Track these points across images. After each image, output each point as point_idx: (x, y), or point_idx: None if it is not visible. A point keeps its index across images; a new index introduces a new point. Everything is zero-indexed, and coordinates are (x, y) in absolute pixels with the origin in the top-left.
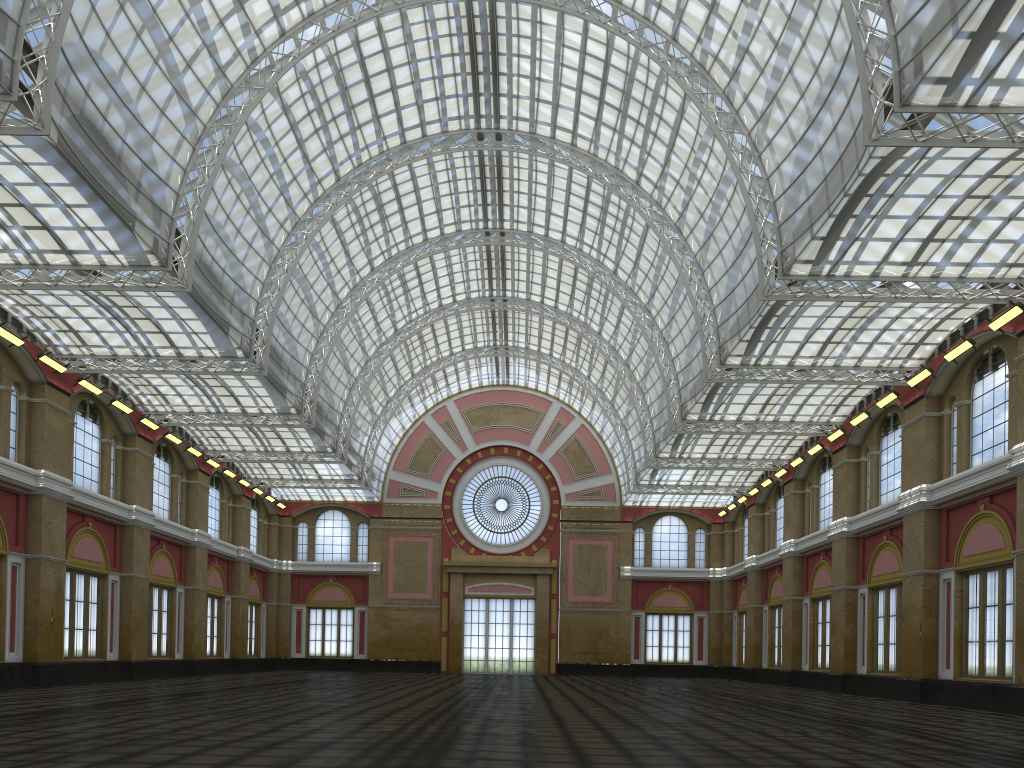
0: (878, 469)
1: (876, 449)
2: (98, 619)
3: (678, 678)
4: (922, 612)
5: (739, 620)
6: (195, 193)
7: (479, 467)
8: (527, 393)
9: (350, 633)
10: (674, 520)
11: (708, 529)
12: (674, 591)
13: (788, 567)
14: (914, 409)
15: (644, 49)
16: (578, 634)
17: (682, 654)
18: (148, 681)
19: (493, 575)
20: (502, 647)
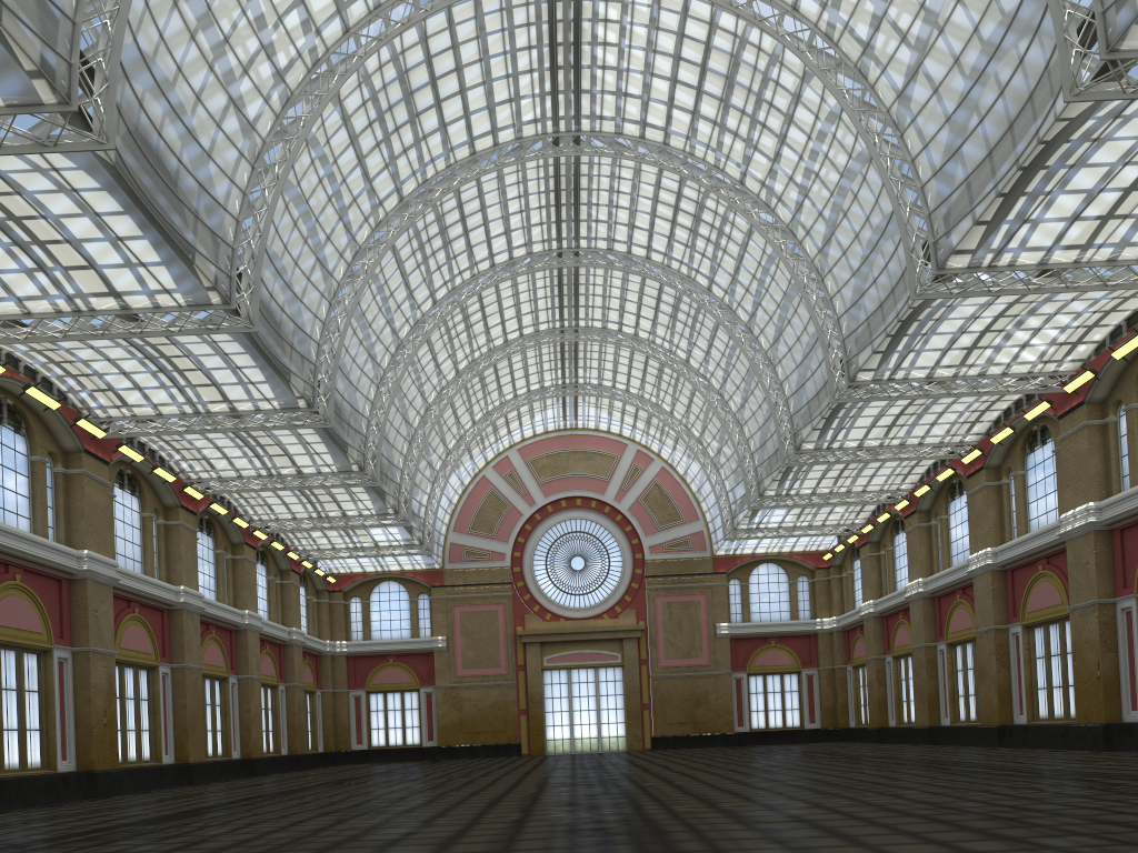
0: (1025, 491)
1: (1021, 468)
2: (150, 718)
3: (790, 745)
4: (1099, 648)
5: (855, 675)
6: (255, 219)
7: (550, 522)
8: (598, 436)
9: (416, 718)
10: (772, 568)
11: (811, 575)
12: (778, 647)
13: (917, 610)
14: (1072, 418)
15: (759, 23)
16: (673, 703)
17: (791, 718)
18: (210, 785)
19: (574, 642)
20: (589, 723)
